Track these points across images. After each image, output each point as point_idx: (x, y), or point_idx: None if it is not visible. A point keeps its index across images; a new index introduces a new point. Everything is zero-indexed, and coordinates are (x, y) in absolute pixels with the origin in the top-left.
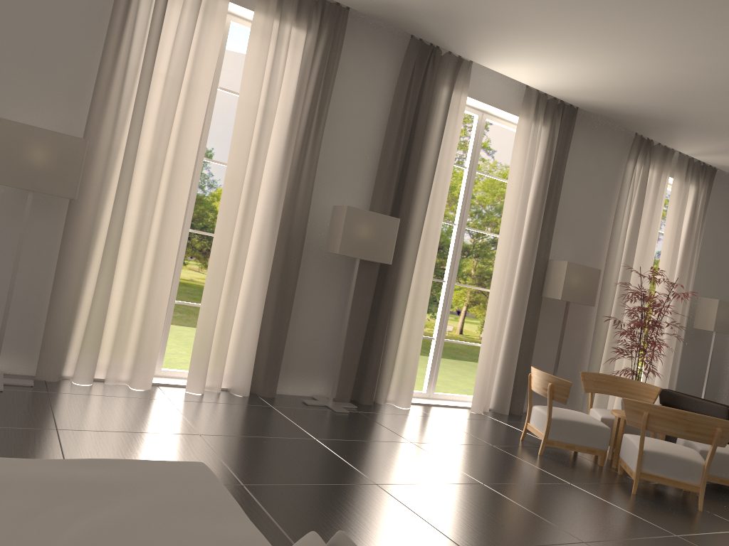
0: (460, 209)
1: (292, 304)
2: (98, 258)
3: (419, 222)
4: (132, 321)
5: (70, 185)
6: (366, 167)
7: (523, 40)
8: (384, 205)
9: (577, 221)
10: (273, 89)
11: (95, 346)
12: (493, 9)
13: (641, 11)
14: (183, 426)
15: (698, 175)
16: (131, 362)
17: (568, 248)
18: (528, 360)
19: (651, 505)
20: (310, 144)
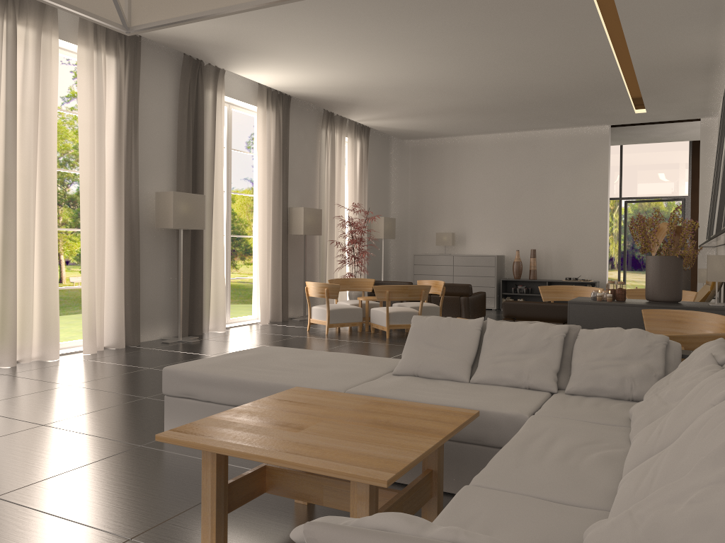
0: (226, 179)
1: (139, 272)
2: None
3: (211, 195)
4: (33, 309)
5: None
6: (168, 158)
7: (273, 61)
8: (186, 186)
9: (299, 177)
10: (102, 107)
11: (15, 334)
12: (261, 46)
13: (354, 52)
14: (131, 368)
15: (360, 134)
16: (38, 342)
17: (296, 197)
18: (287, 281)
19: (399, 340)
20: (133, 147)
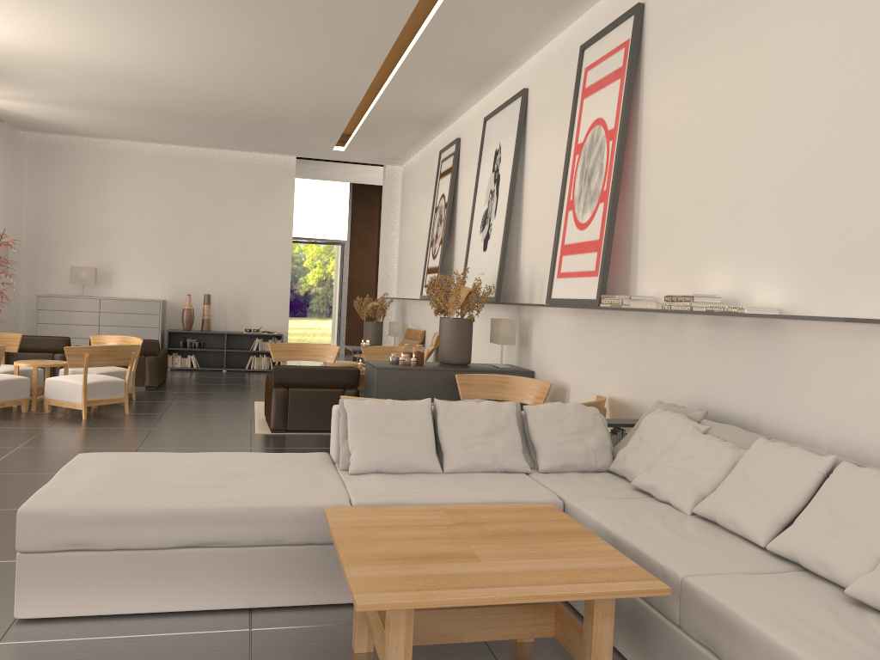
0: None
1: None
2: None
3: None
4: None
5: None
6: None
7: None
8: None
9: None
10: None
11: None
12: None
13: (60, 10)
14: None
15: None
16: None
17: None
18: None
19: (107, 421)
20: None
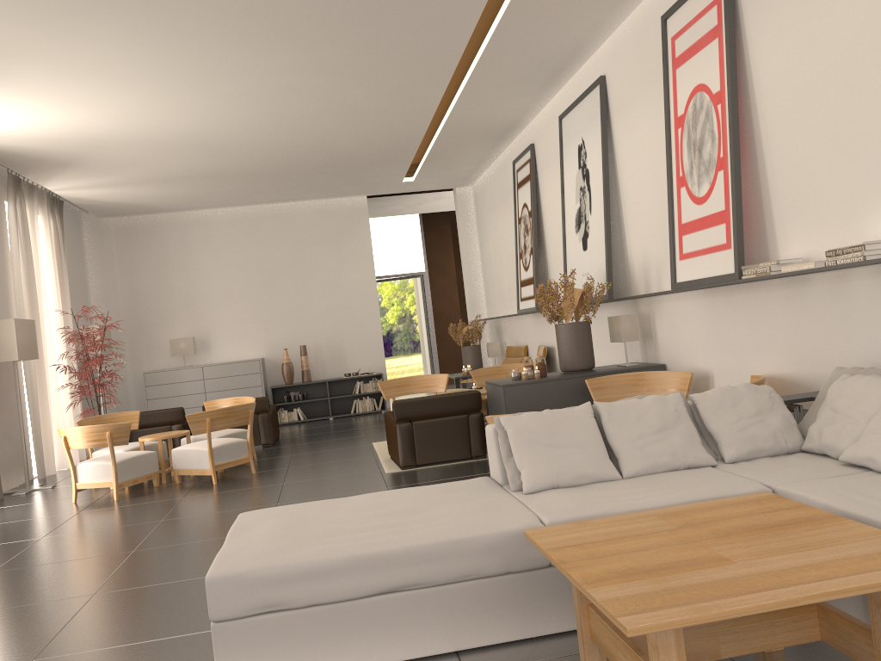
0: None
1: None
2: None
3: None
4: None
5: None
6: None
7: None
8: None
9: None
10: None
11: None
12: None
13: (135, 87)
14: None
15: (52, 209)
16: None
17: None
18: None
19: (238, 483)
20: None
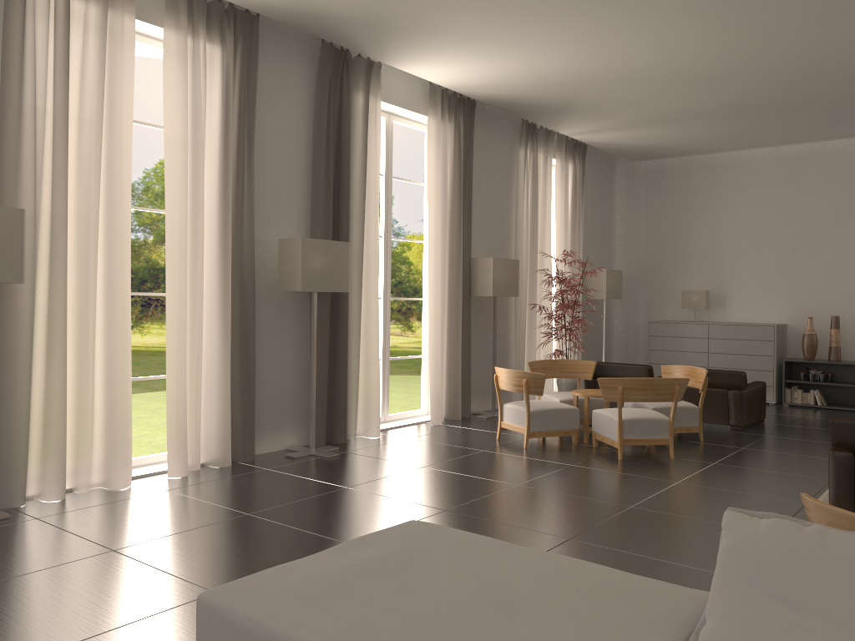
0: (383, 220)
1: (255, 355)
2: (39, 348)
3: (360, 242)
4: (94, 413)
5: (13, 267)
6: (298, 190)
7: (448, 44)
8: (324, 230)
9: (487, 214)
10: (200, 117)
11: (63, 452)
12: (428, 18)
13: (570, 19)
14: (222, 511)
15: (573, 153)
16: (101, 461)
17: (483, 243)
18: (469, 362)
19: (640, 465)
20: (245, 175)
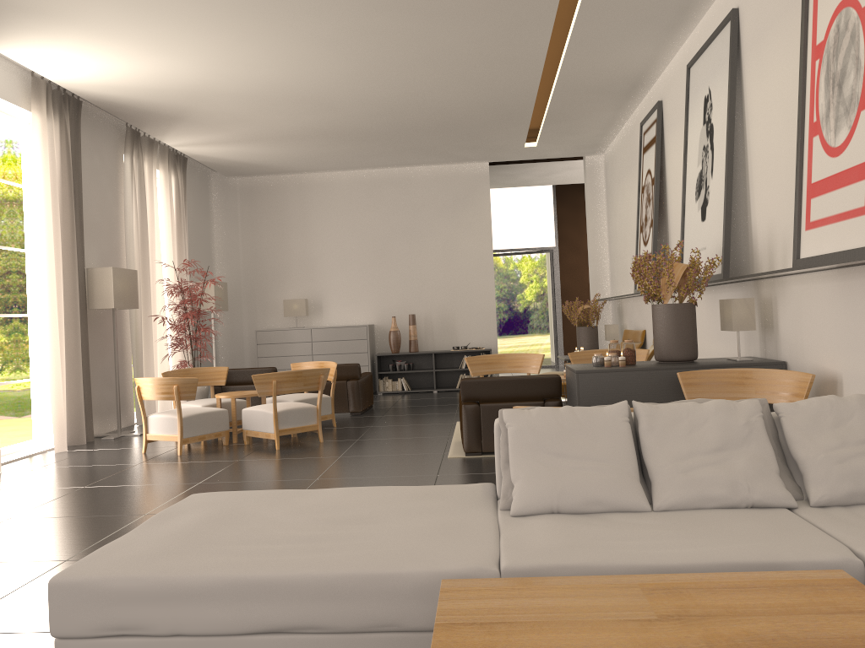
0: None
1: None
2: None
3: None
4: None
5: None
6: None
7: (74, 34)
8: None
9: (96, 223)
10: None
11: None
12: (61, 3)
13: (213, 29)
14: None
15: (175, 165)
16: None
17: (94, 253)
18: (90, 380)
19: (299, 450)
20: None
